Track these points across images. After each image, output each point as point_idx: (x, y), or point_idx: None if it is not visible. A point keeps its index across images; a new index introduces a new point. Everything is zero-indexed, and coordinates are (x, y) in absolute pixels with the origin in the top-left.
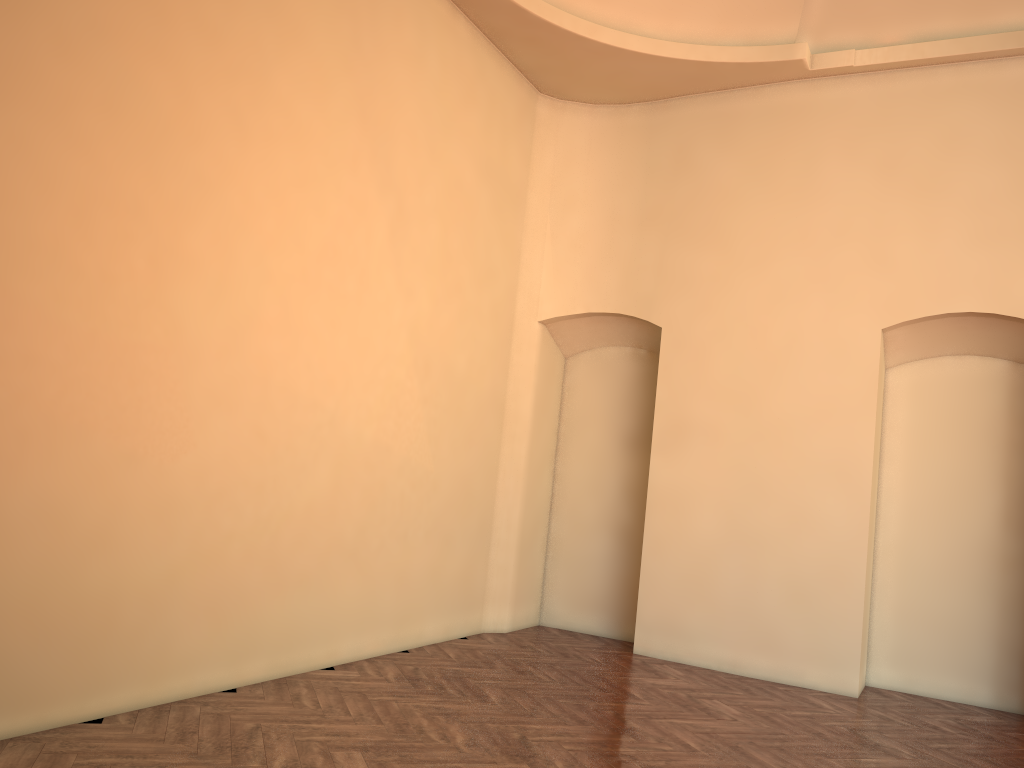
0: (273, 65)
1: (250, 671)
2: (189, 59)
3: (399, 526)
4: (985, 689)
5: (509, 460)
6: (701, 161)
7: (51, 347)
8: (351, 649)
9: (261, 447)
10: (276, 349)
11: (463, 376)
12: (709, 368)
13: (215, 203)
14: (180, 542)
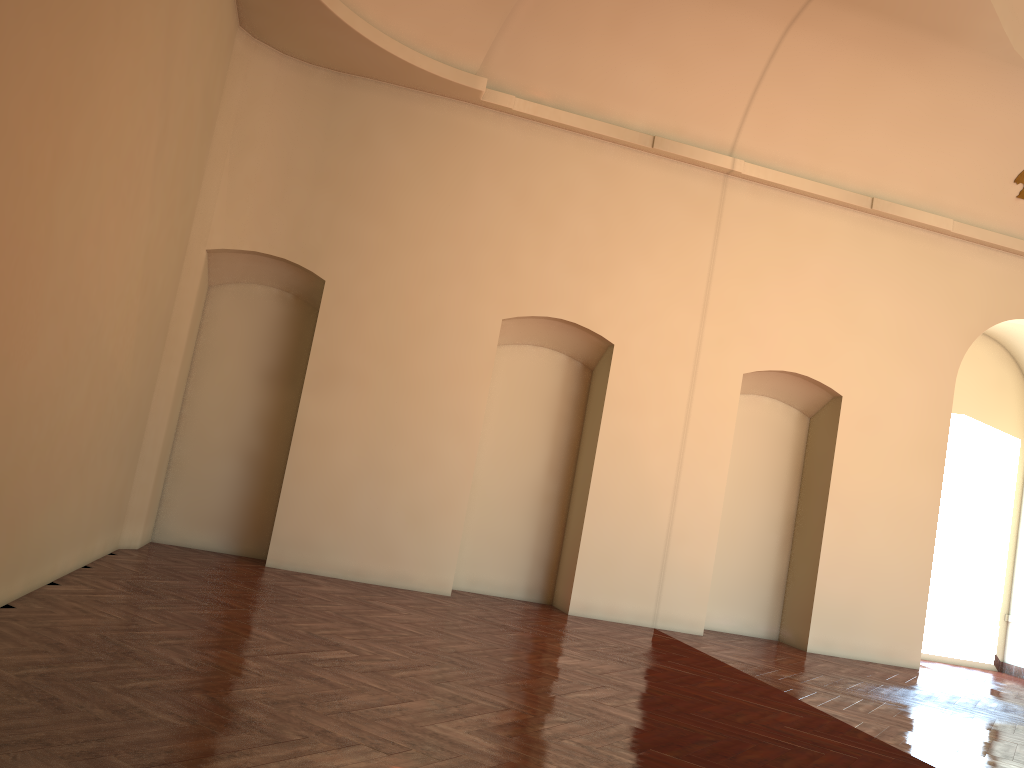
0: None
1: (16, 587)
2: None
3: (105, 442)
4: (521, 587)
5: (164, 381)
6: (379, 143)
7: None
8: (63, 564)
9: (64, 357)
10: (89, 257)
11: (158, 296)
12: (365, 325)
13: (92, 101)
14: (11, 452)
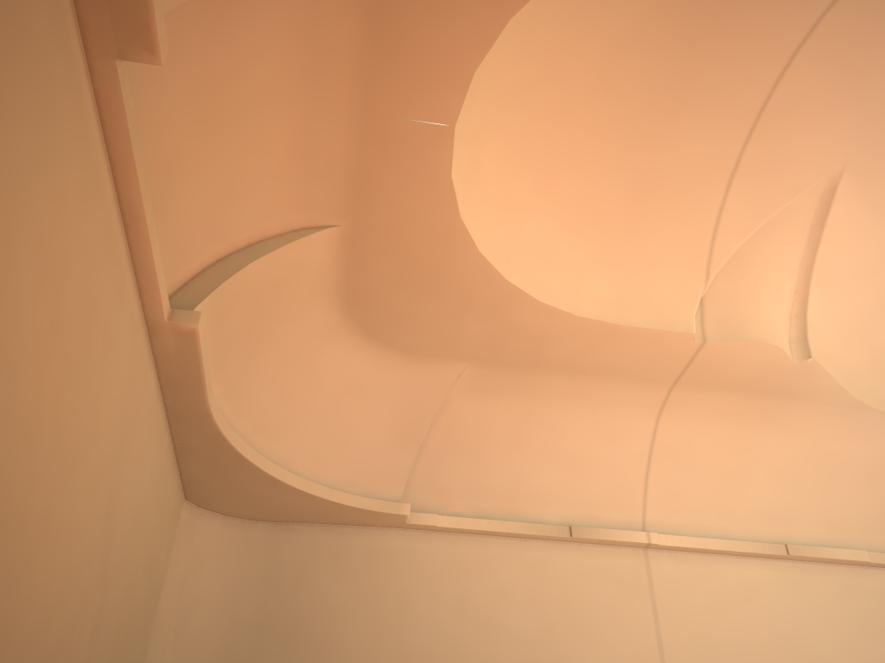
0: (80, 459)
1: None
2: (42, 448)
3: None
4: None
5: None
6: (318, 579)
7: None
8: None
9: None
10: None
11: None
12: None
13: (12, 595)
14: None
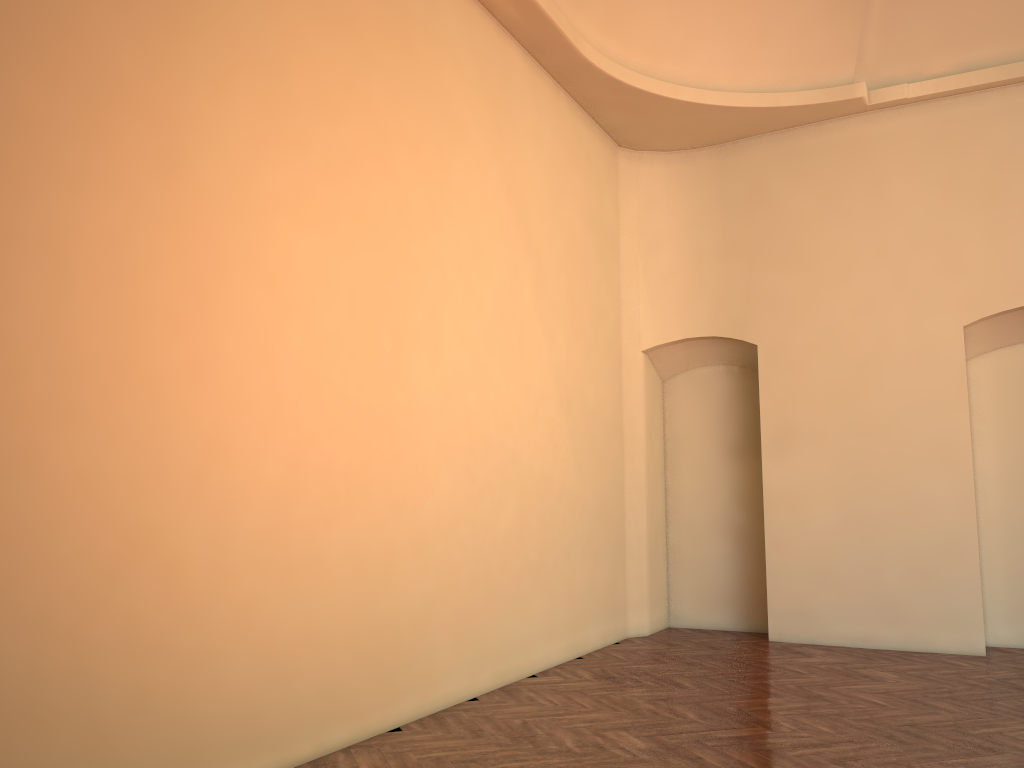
0: (450, 160)
1: (482, 682)
2: (400, 166)
3: (564, 546)
4: None
5: (631, 479)
6: (775, 193)
7: (343, 419)
8: (543, 658)
9: (472, 486)
10: (473, 401)
11: (593, 407)
12: (807, 377)
13: (426, 283)
14: (430, 573)
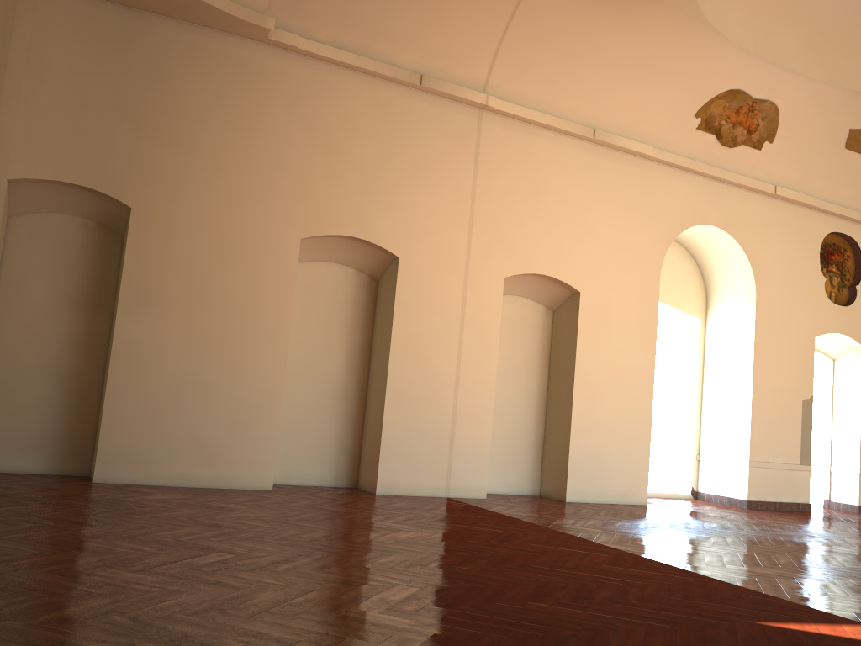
0: None
1: None
2: None
3: None
4: (330, 475)
5: None
6: (174, 76)
7: None
8: None
9: None
10: None
11: None
12: (174, 248)
13: None
14: None
